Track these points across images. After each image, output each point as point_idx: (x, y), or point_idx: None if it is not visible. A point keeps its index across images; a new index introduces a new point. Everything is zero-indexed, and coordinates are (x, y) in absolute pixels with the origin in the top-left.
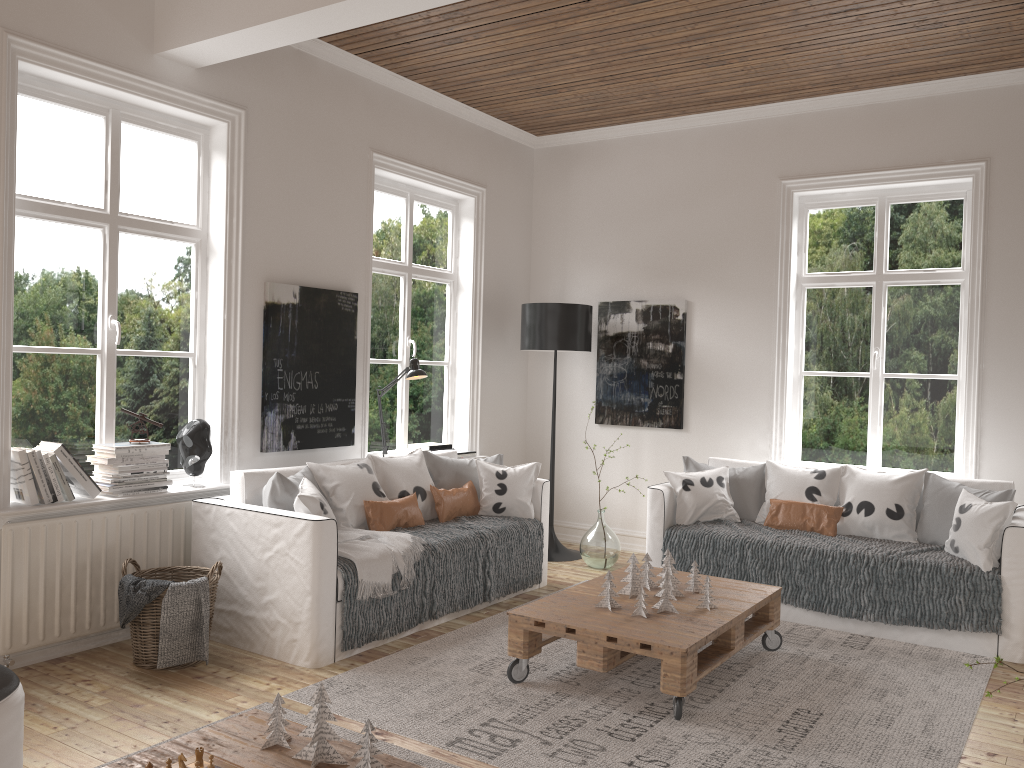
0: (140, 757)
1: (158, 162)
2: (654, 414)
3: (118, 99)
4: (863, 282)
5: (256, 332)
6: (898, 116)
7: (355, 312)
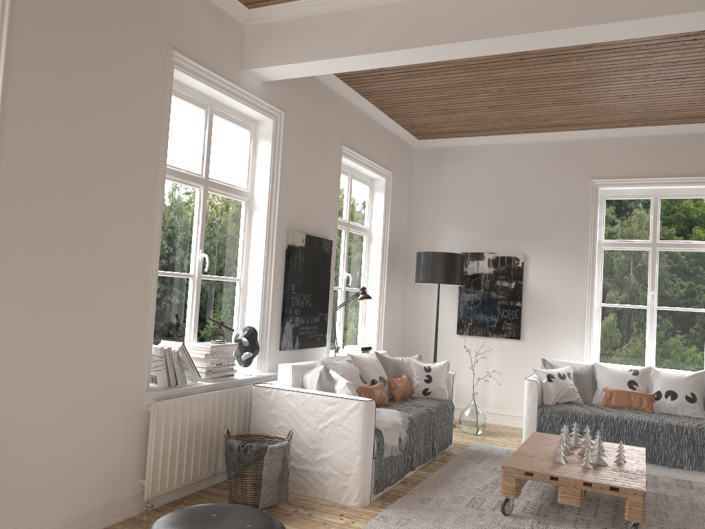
0: None
1: (229, 144)
2: (500, 329)
3: (214, 99)
4: (643, 247)
5: (281, 265)
6: (670, 144)
7: (330, 253)
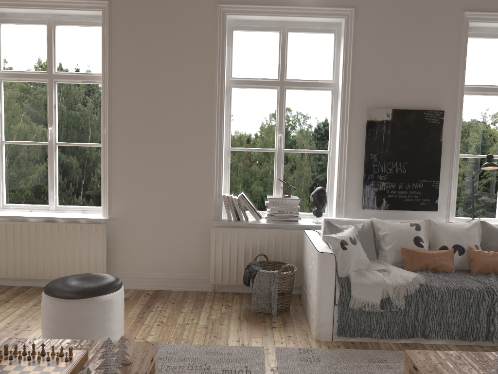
0: (84, 342)
1: (310, 49)
2: None
3: (284, 21)
4: None
5: (360, 138)
6: None
7: (441, 123)
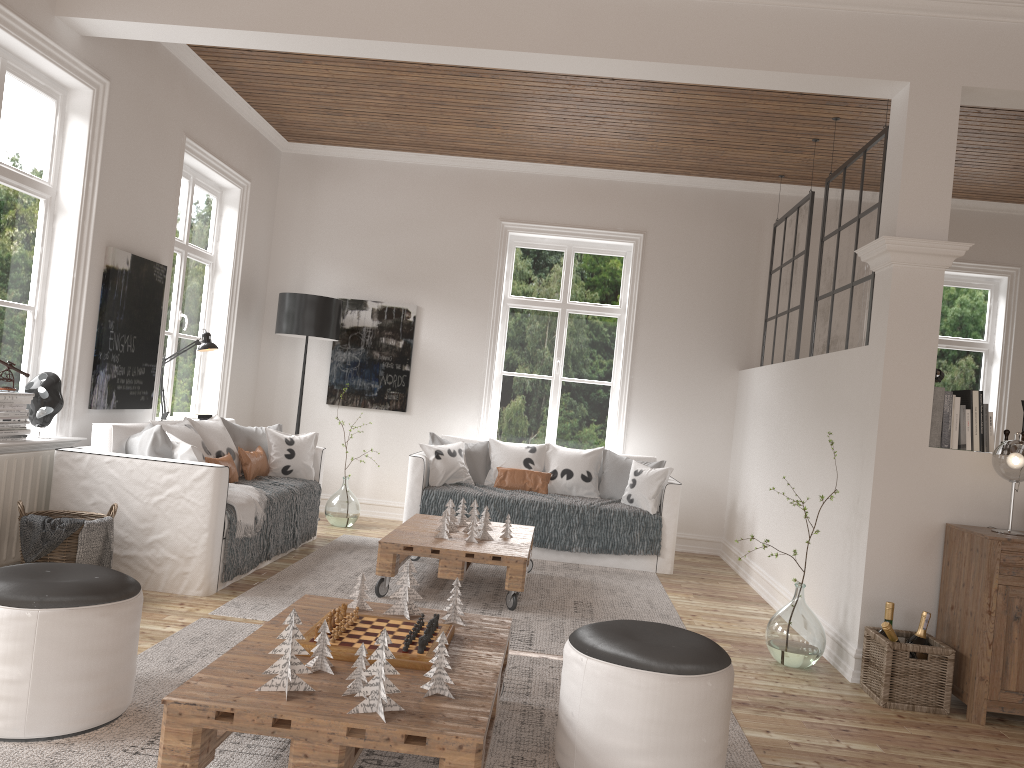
0: (278, 619)
1: (25, 115)
2: (382, 398)
3: (8, 49)
4: (552, 308)
5: (96, 293)
6: (589, 190)
7: (164, 284)
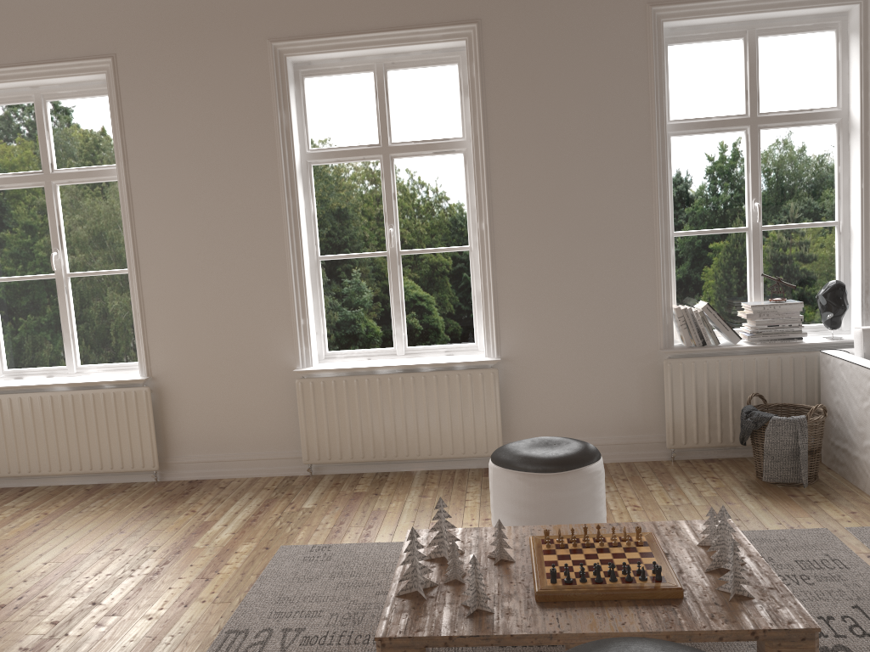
0: (624, 524)
1: (795, 60)
2: None
3: (752, 20)
4: None
5: None
6: None
7: None
